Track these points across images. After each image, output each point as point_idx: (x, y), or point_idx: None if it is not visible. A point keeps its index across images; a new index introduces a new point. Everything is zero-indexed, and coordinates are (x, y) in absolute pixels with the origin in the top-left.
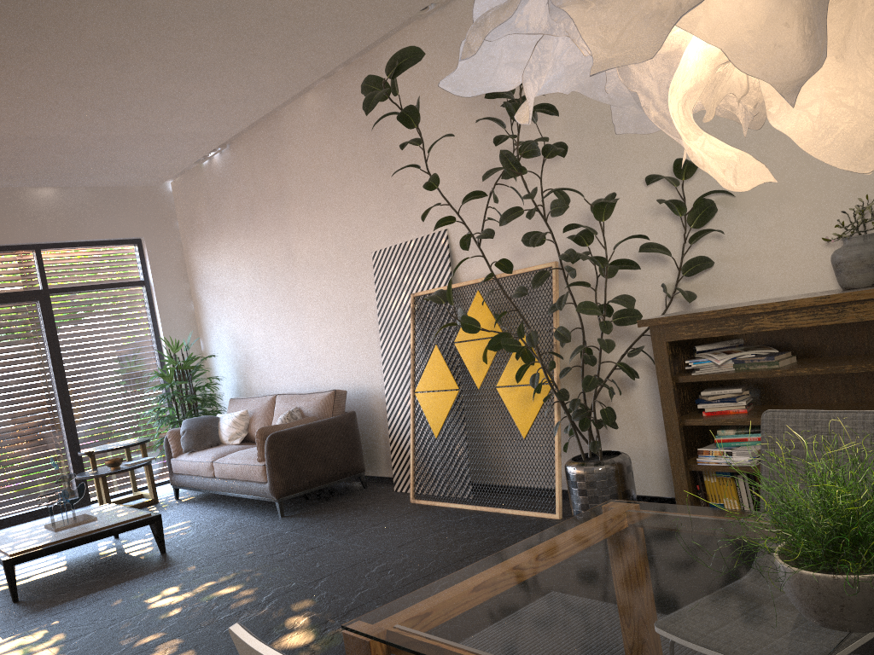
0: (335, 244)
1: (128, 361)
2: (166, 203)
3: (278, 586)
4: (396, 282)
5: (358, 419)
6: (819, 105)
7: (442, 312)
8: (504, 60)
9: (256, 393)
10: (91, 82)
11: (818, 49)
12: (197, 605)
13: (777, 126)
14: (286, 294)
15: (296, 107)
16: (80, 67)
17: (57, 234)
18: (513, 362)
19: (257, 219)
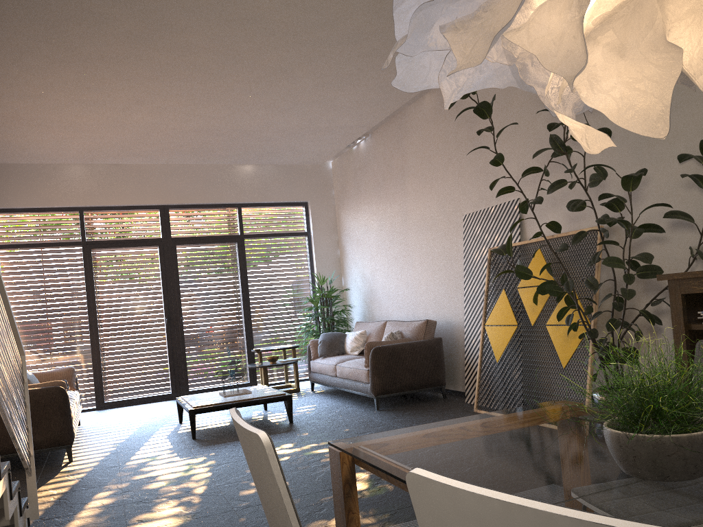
0: (438, 208)
1: (291, 289)
2: (327, 177)
3: None
4: (478, 239)
5: (445, 344)
6: (618, 90)
7: (511, 263)
8: (434, 67)
9: (376, 319)
10: (272, 91)
11: (587, 53)
12: (300, 457)
13: (592, 106)
14: (401, 246)
15: (417, 105)
16: (265, 82)
17: (252, 197)
18: (560, 306)
19: (385, 189)
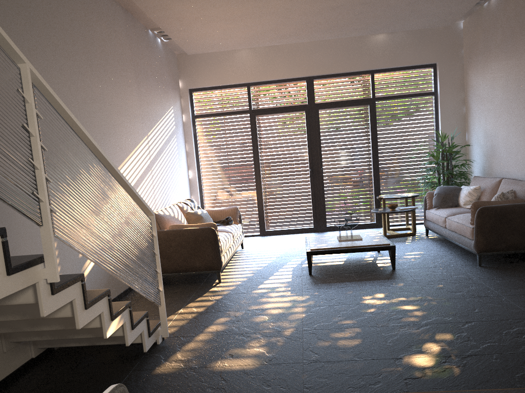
0: None
1: (416, 144)
2: (457, 37)
3: (439, 316)
4: None
5: None
6: None
7: None
8: None
9: (494, 174)
10: None
11: None
12: (384, 311)
13: None
14: None
15: None
16: None
17: (384, 63)
18: None
19: (513, 45)
